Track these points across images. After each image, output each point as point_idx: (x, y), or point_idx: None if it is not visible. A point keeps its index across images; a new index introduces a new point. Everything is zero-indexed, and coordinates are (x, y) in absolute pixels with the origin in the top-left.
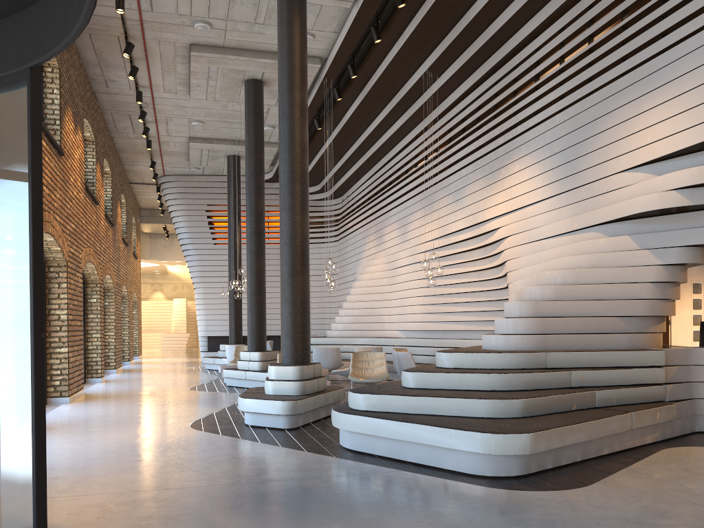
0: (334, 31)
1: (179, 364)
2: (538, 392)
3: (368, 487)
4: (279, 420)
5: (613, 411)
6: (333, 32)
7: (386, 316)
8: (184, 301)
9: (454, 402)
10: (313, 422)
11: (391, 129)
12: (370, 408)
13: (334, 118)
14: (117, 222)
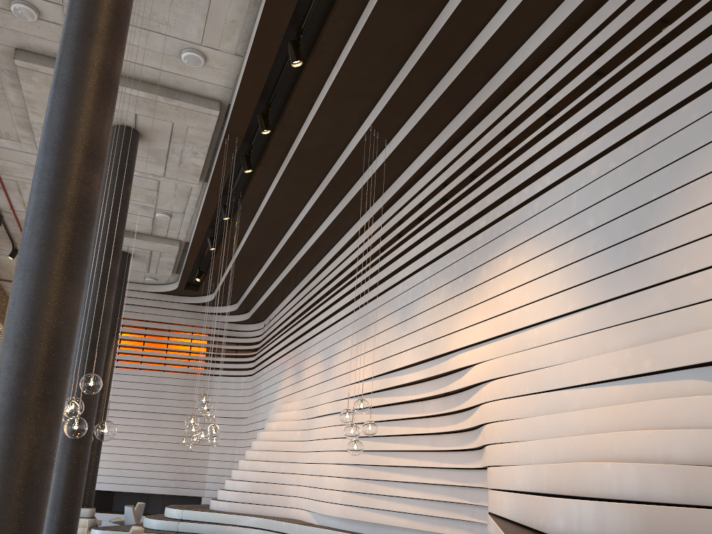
0: (236, 52)
1: None
2: None
3: None
4: None
5: None
6: (234, 54)
7: (295, 487)
8: None
9: None
10: None
11: (322, 226)
12: None
13: (248, 207)
14: None
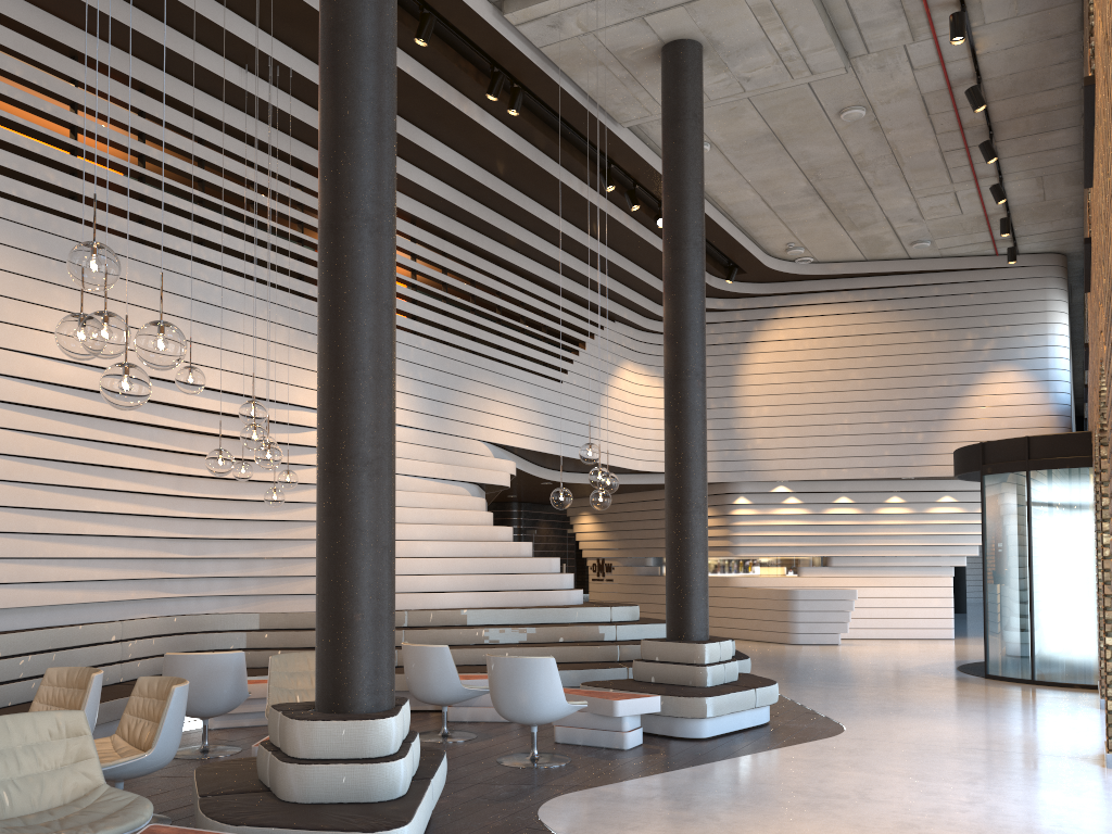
0: None
1: None
2: None
3: (795, 678)
4: None
5: None
6: None
7: None
8: None
9: None
10: None
11: None
12: None
13: None
14: None
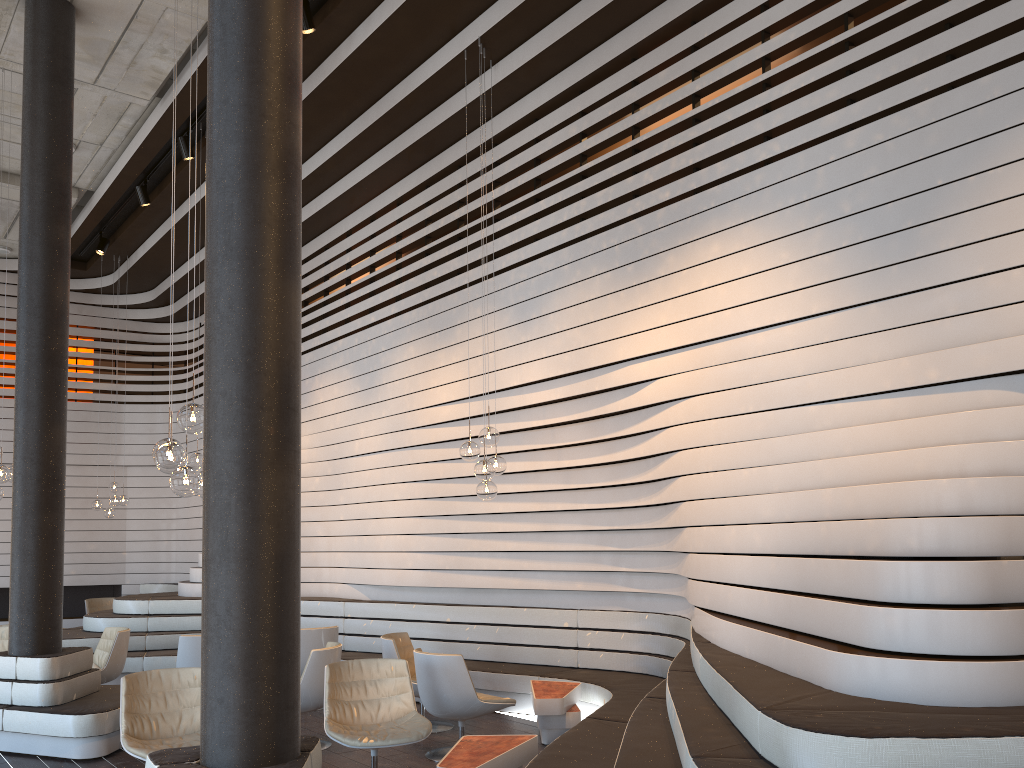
0: None
1: None
2: None
3: None
4: None
5: None
6: None
7: (320, 554)
8: None
9: None
10: None
11: (348, 179)
12: None
13: None
14: None
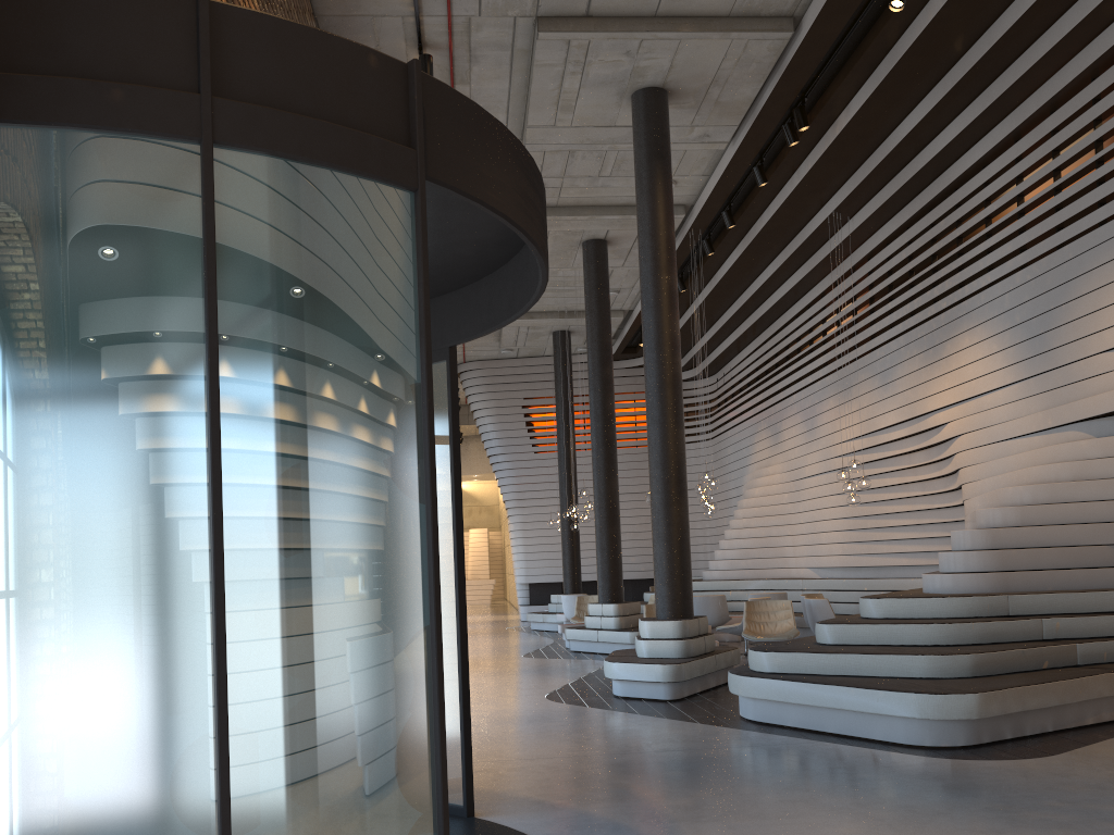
0: (703, 174)
1: (492, 623)
2: (995, 646)
3: (781, 756)
4: (659, 689)
5: (1100, 669)
6: (701, 175)
7: (790, 548)
8: (485, 532)
9: (883, 659)
10: (701, 692)
11: (786, 285)
12: (777, 669)
13: (703, 275)
14: None
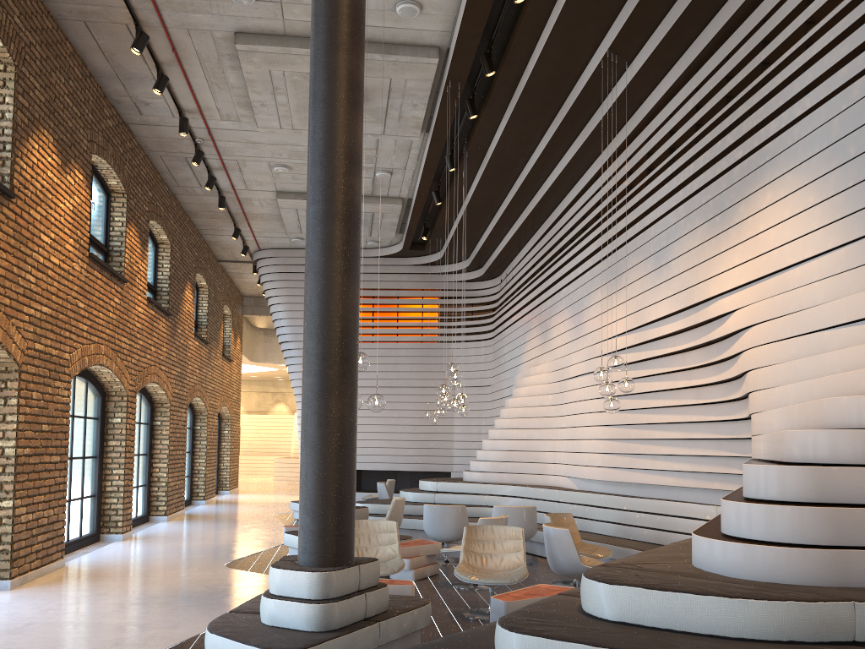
0: None
1: (270, 506)
2: None
3: None
4: None
5: None
6: None
7: (551, 453)
8: None
9: None
10: None
11: (559, 165)
12: None
13: (474, 153)
14: (182, 310)
